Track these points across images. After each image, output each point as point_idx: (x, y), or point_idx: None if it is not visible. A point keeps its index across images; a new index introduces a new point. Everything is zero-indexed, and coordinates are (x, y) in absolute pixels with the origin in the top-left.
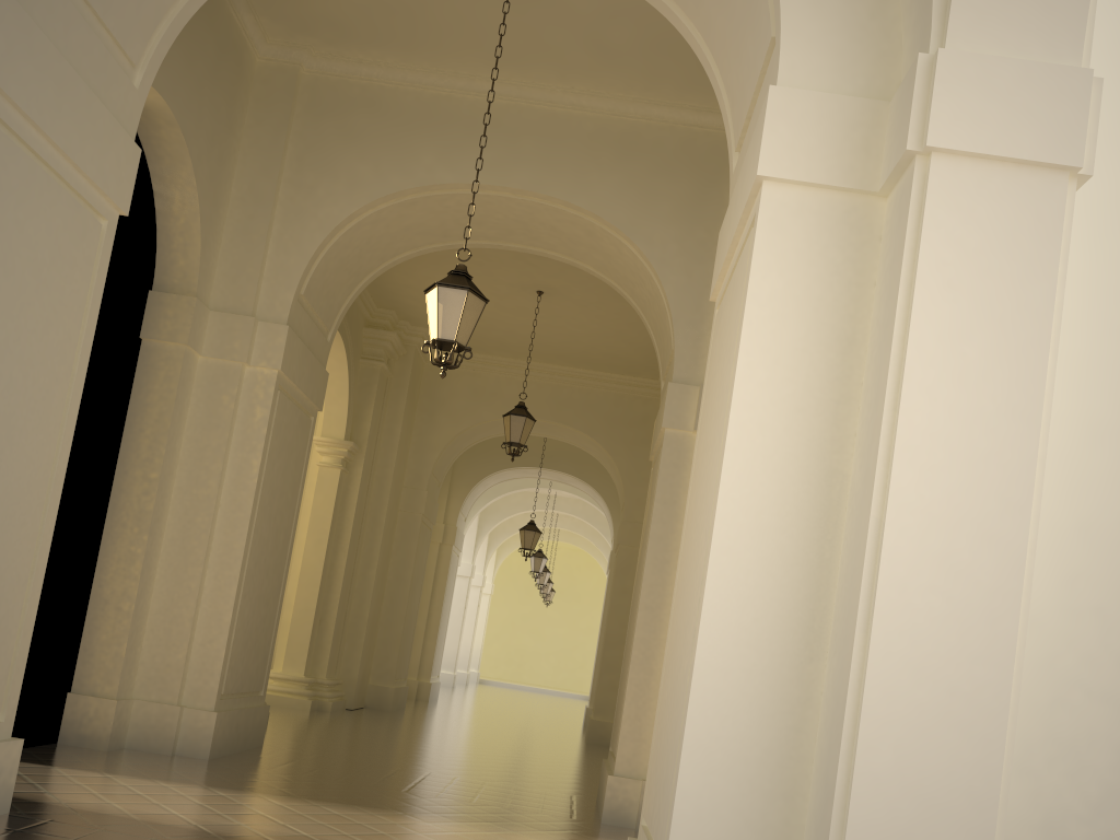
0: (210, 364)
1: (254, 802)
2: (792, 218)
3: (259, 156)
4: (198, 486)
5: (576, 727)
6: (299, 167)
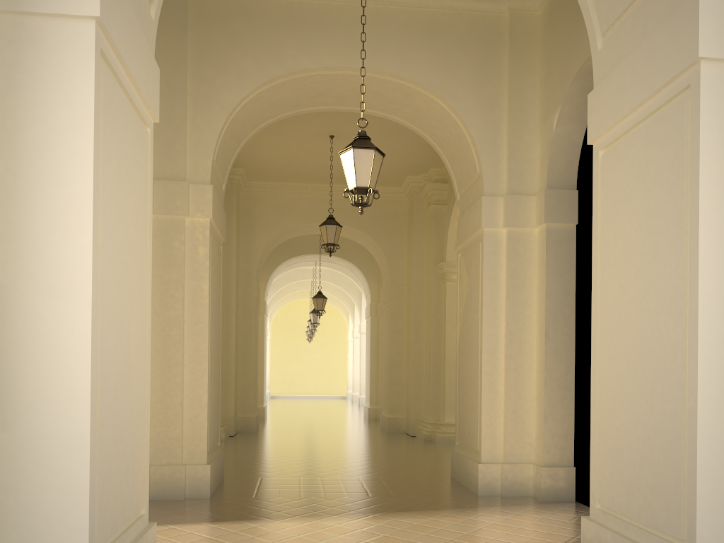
0: (161, 220)
1: (280, 527)
2: (723, 86)
3: (169, 60)
4: (168, 309)
5: (366, 422)
6: (198, 65)
